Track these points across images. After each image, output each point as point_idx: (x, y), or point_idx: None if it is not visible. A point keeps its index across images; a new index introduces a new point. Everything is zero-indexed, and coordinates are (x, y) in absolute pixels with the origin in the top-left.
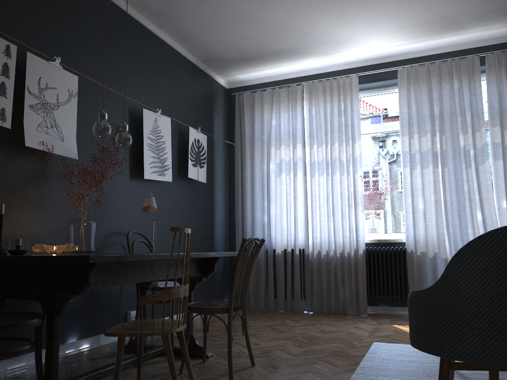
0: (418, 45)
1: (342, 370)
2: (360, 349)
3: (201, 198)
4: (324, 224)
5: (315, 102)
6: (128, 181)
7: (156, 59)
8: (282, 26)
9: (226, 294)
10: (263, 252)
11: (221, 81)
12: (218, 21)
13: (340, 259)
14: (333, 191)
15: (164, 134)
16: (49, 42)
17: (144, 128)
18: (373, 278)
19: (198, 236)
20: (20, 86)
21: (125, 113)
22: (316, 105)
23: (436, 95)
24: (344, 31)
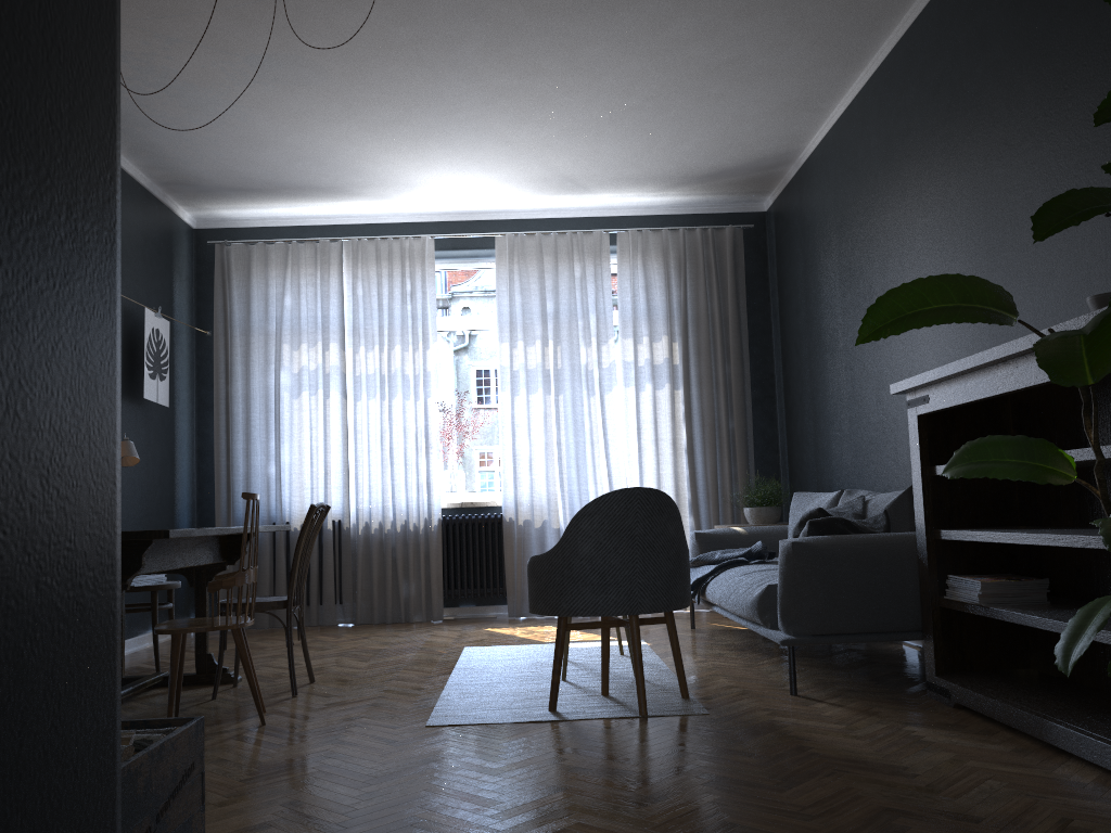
0: (526, 203)
1: (435, 674)
2: (449, 655)
3: (156, 434)
4: (376, 479)
5: (364, 275)
6: None
7: None
8: (322, 156)
9: (193, 605)
10: None
11: (185, 217)
12: (214, 137)
13: (402, 535)
14: (393, 425)
15: None
16: None
17: None
18: (453, 563)
19: (153, 503)
20: None
21: None
22: (364, 279)
23: (551, 283)
24: (420, 175)
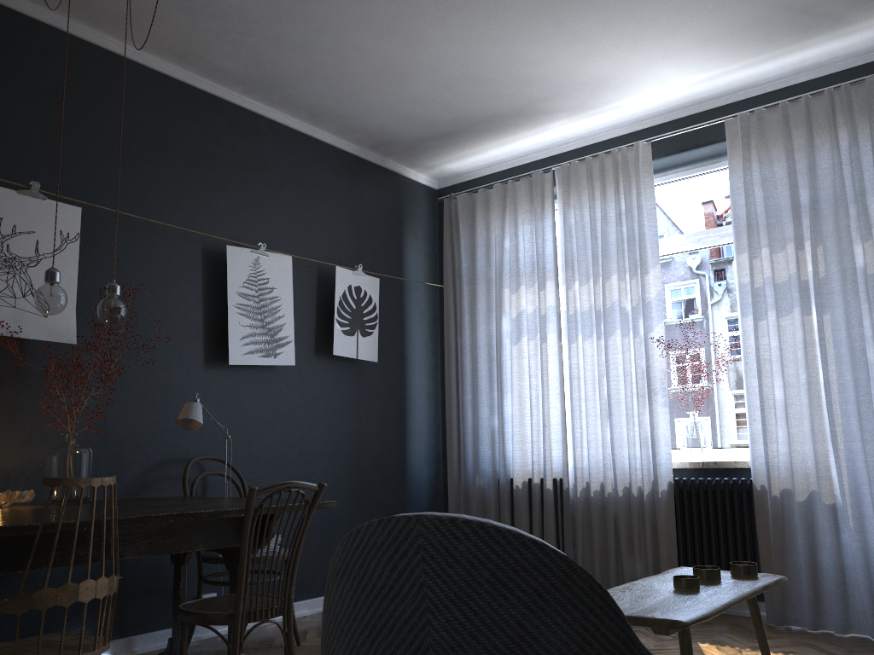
0: (763, 69)
1: None
2: None
3: (374, 389)
4: (594, 433)
5: (574, 201)
6: (202, 371)
7: (265, 158)
8: (472, 72)
9: None
10: (492, 484)
11: (420, 179)
12: (356, 80)
13: (626, 500)
14: (610, 369)
15: (277, 285)
16: (31, 158)
17: (230, 279)
18: (690, 540)
19: (367, 457)
20: None
21: (195, 256)
22: (575, 206)
23: (805, 164)
24: (595, 65)
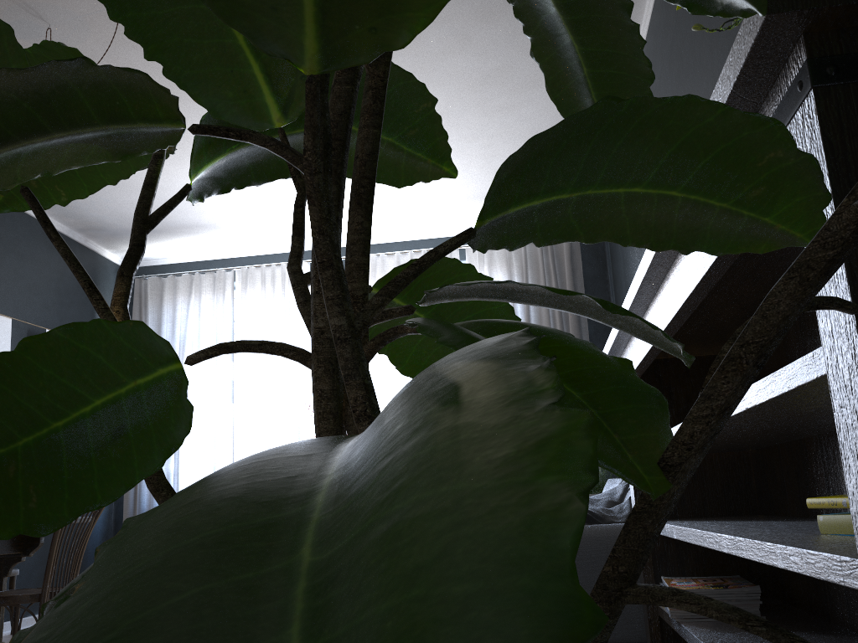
0: (386, 229)
1: None
2: None
3: None
4: None
5: (250, 297)
6: None
7: None
8: None
9: None
10: None
11: (113, 258)
12: None
13: None
14: (271, 425)
15: None
16: None
17: None
18: None
19: None
20: None
21: None
22: (251, 300)
23: None
24: (281, 208)
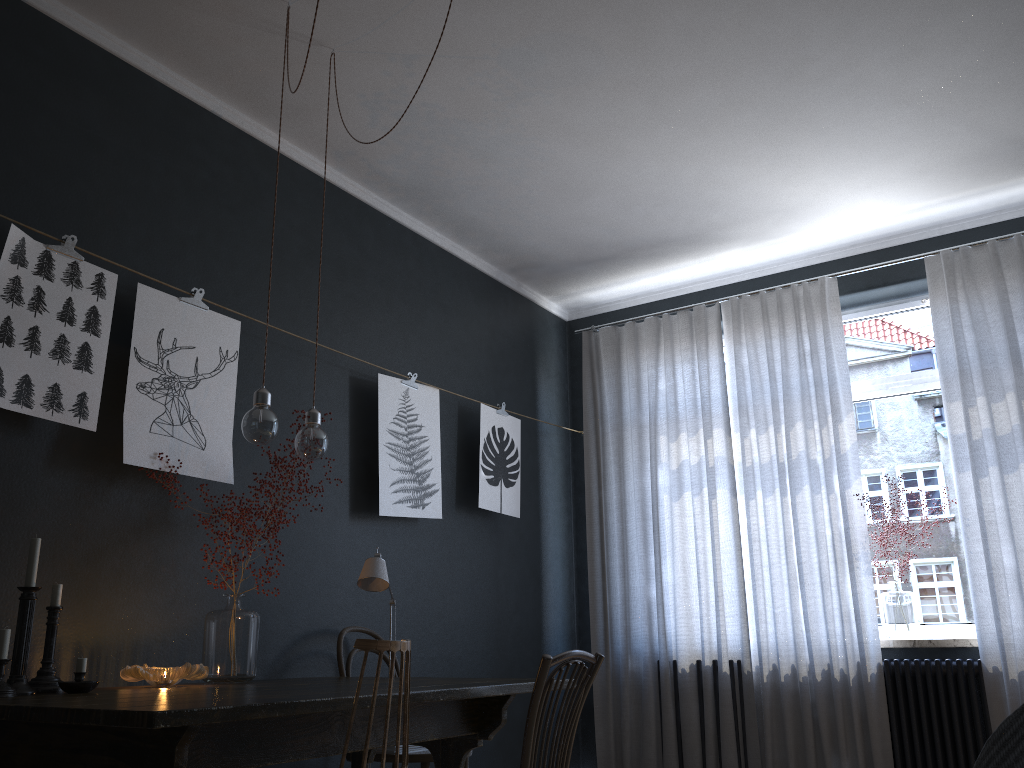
0: (966, 205)
1: None
2: None
3: (511, 550)
4: (781, 605)
5: (747, 339)
6: (348, 522)
7: (409, 276)
8: (659, 191)
9: (574, 760)
10: (651, 667)
11: (552, 308)
12: (527, 193)
13: (825, 686)
14: (799, 530)
15: (425, 422)
16: (187, 261)
17: (381, 413)
18: (907, 733)
19: (505, 633)
20: (125, 349)
21: (342, 385)
22: (748, 344)
23: (1021, 307)
24: (794, 190)
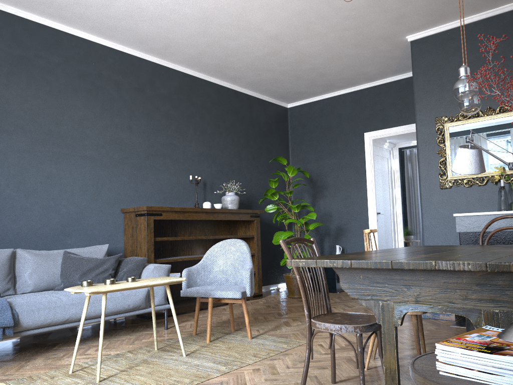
0: None
1: None
2: None
3: None
4: None
5: None
6: None
7: None
8: None
9: None
10: None
11: None
12: None
13: None
14: None
15: None
16: None
17: None
18: None
19: None
20: None
21: None
22: None
23: None
24: None
